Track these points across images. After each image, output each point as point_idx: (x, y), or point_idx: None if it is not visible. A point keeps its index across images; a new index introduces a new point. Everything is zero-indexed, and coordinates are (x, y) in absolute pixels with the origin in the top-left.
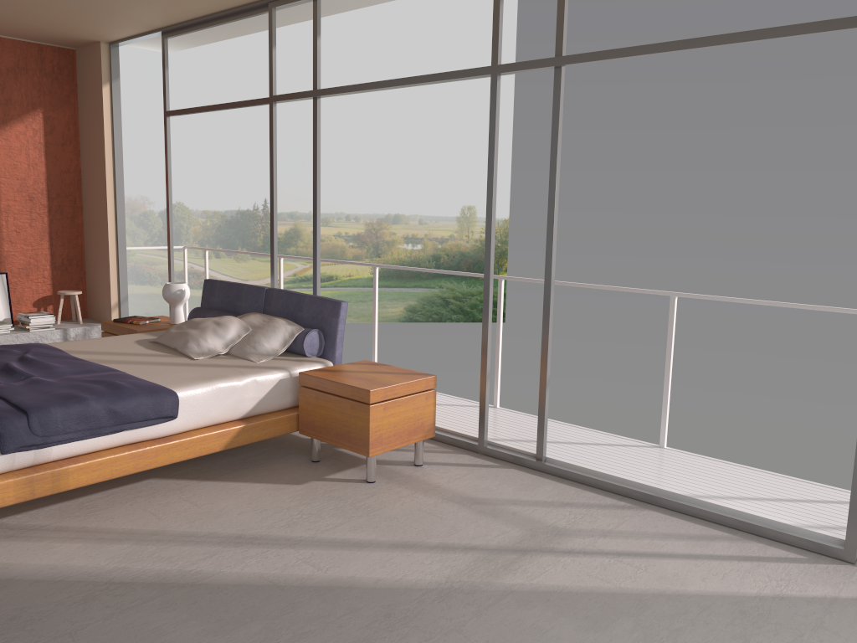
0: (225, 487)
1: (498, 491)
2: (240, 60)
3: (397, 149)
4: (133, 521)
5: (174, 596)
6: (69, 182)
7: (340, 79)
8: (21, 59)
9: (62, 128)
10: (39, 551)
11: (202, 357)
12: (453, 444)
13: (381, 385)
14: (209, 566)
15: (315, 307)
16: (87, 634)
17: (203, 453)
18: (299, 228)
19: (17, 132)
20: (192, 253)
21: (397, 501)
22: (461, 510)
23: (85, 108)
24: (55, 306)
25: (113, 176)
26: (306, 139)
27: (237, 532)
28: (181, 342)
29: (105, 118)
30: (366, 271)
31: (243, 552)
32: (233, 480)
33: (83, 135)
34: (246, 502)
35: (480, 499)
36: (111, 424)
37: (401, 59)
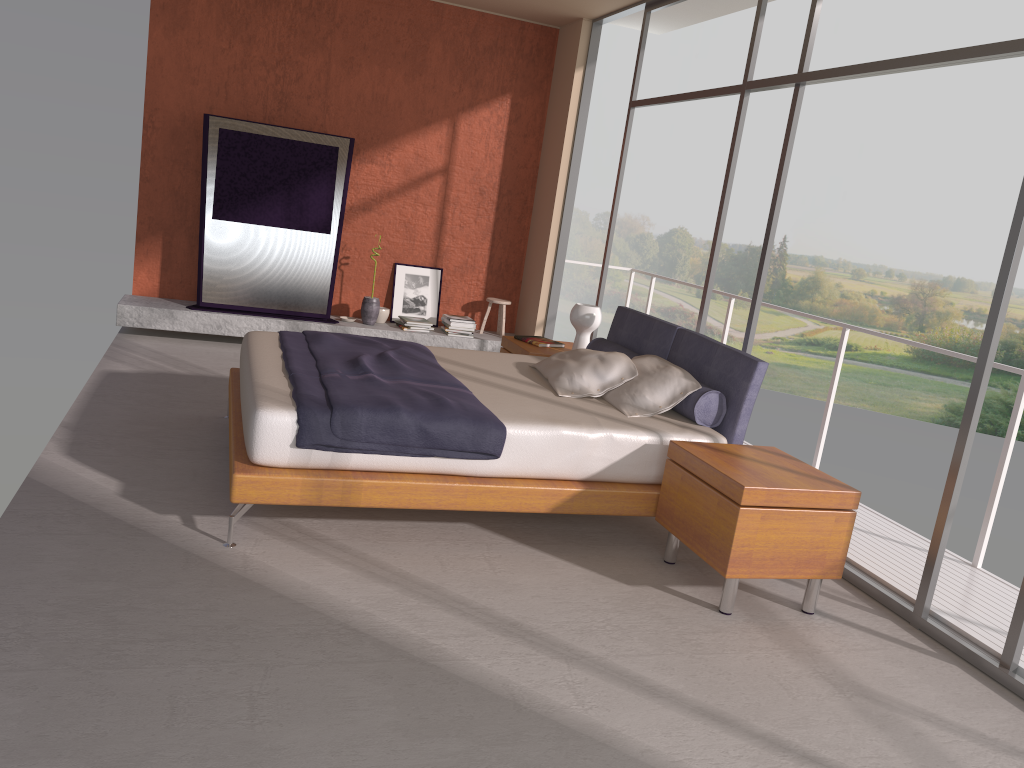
0: (539, 559)
1: (909, 691)
2: (790, 62)
3: (982, 190)
4: (416, 564)
5: (395, 668)
6: (524, 179)
7: (917, 92)
8: (500, 38)
9: (527, 117)
10: (306, 564)
11: (568, 395)
12: (876, 600)
13: (765, 484)
14: (456, 647)
15: (725, 362)
16: (281, 674)
17: (523, 509)
18: (819, 278)
19: (480, 118)
20: (684, 288)
21: (744, 650)
22: (832, 697)
23: (555, 96)
24: (483, 314)
25: (566, 175)
26: (854, 166)
27: (515, 617)
28: (554, 372)
29: (571, 108)
30: (900, 347)
31: (506, 645)
32: (554, 554)
33: (547, 126)
34: (550, 585)
35: (873, 692)
36: (420, 445)
37: (1015, 66)
